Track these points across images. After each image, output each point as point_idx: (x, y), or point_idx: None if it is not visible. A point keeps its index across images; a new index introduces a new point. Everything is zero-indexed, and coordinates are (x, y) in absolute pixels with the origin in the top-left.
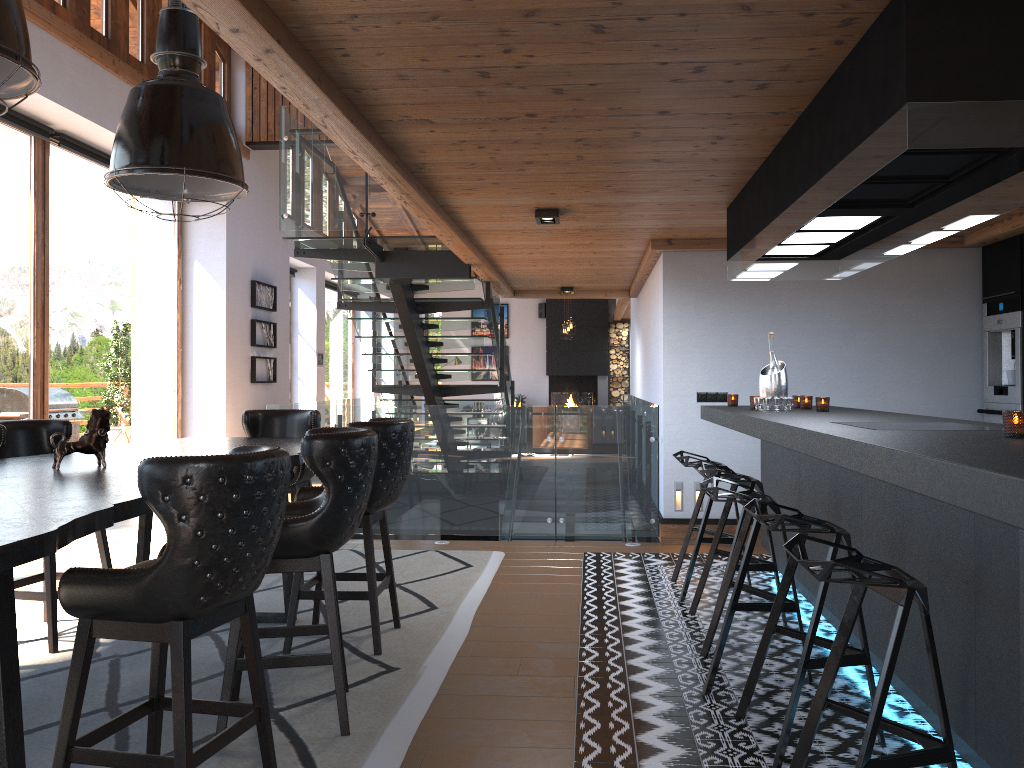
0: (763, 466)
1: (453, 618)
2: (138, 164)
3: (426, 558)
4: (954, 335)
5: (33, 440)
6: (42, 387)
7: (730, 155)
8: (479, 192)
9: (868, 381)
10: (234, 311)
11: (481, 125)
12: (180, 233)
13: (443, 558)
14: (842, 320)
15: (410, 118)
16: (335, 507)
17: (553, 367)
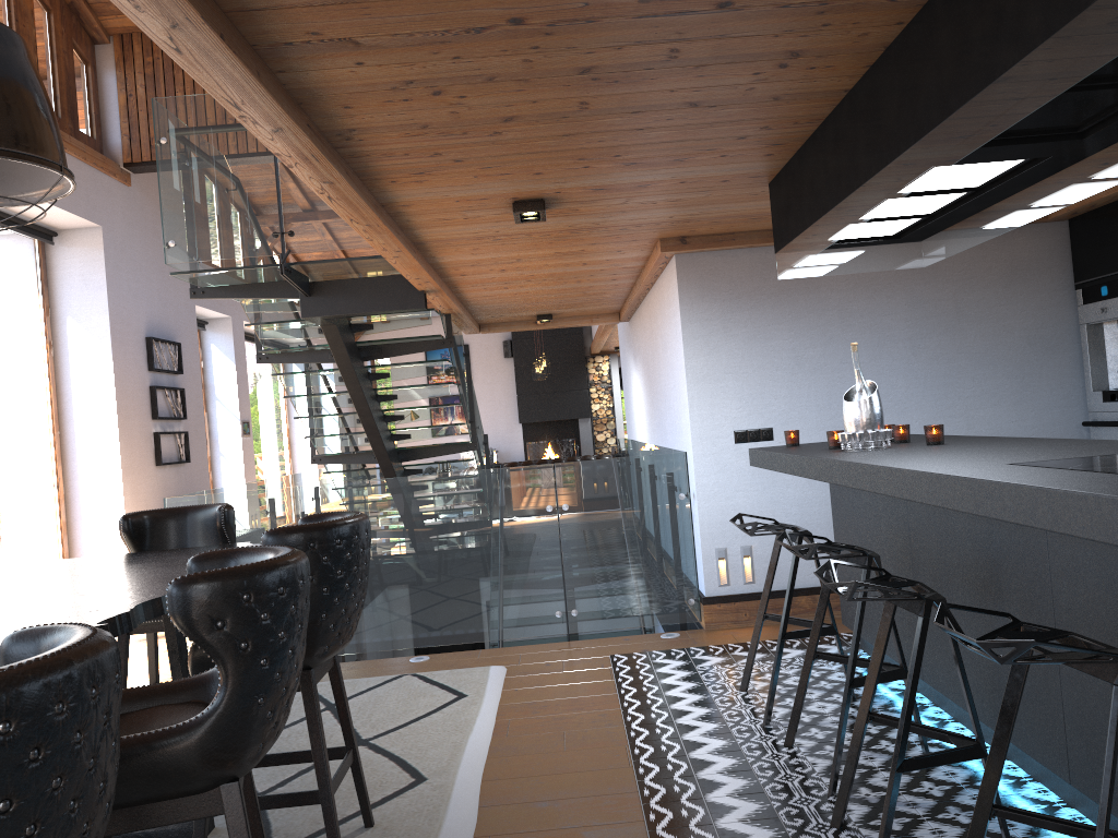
0: (837, 521)
1: (451, 796)
2: None
3: (401, 689)
4: (1044, 332)
5: None
6: None
7: (800, 88)
8: (435, 177)
9: (945, 398)
10: (125, 377)
11: (437, 47)
12: (45, 283)
13: (424, 686)
14: (907, 324)
15: (322, 37)
16: (240, 700)
17: (526, 413)
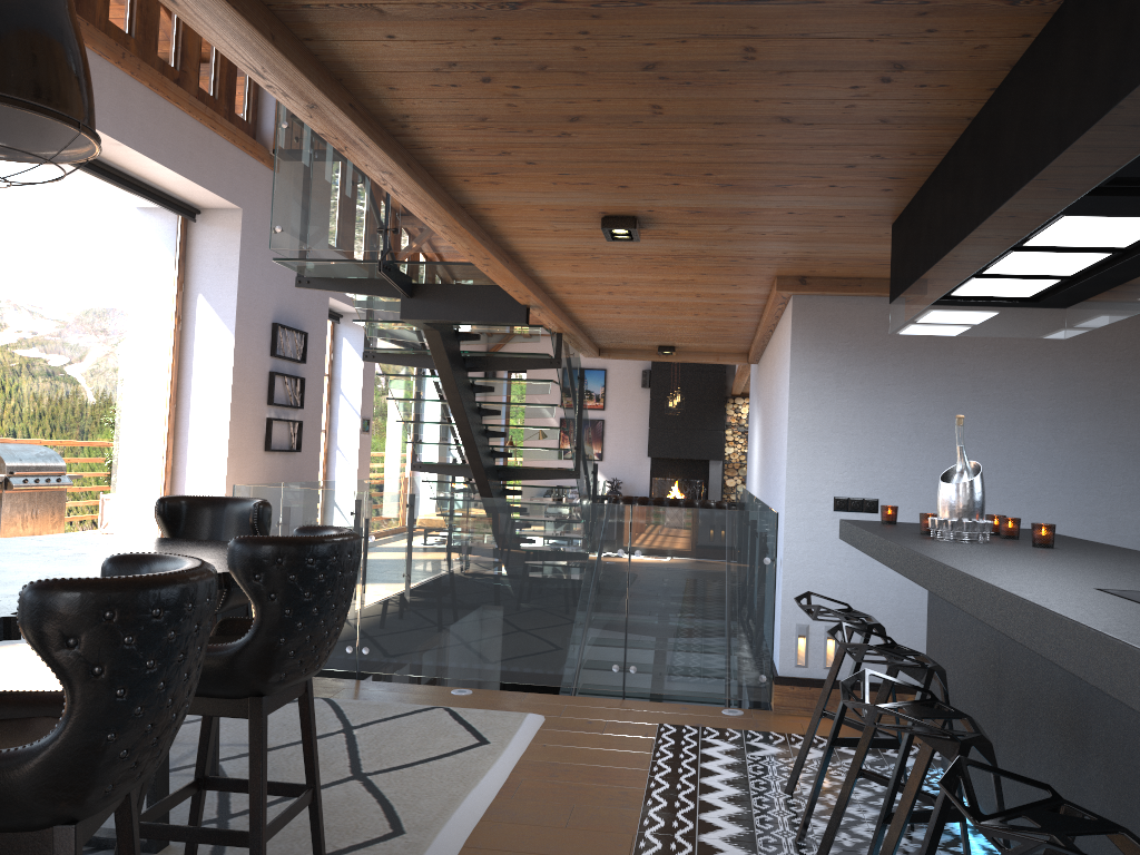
0: (932, 616)
1: None
2: None
3: (426, 722)
4: None
5: None
6: None
7: (912, 111)
8: (510, 180)
9: (1087, 493)
10: (245, 360)
11: (472, 23)
12: (182, 259)
13: (451, 724)
14: (1051, 403)
15: (340, 1)
16: (83, 733)
17: (656, 447)
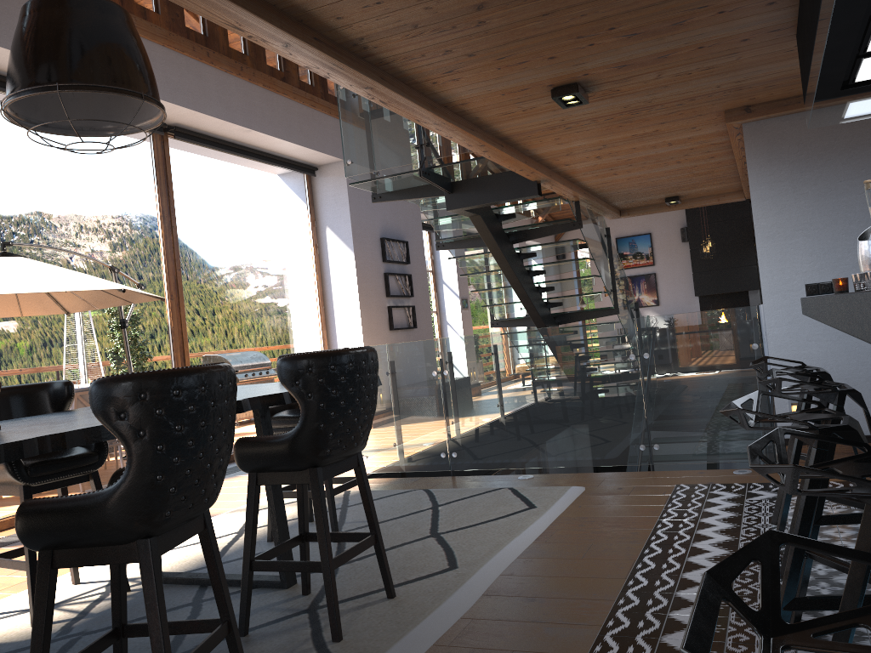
0: None
1: (464, 583)
2: (16, 90)
3: (492, 498)
4: None
5: (38, 403)
6: (182, 351)
7: None
8: (465, 74)
9: None
10: (364, 267)
11: None
12: (311, 204)
13: (510, 497)
14: None
15: None
16: (139, 475)
17: (701, 287)
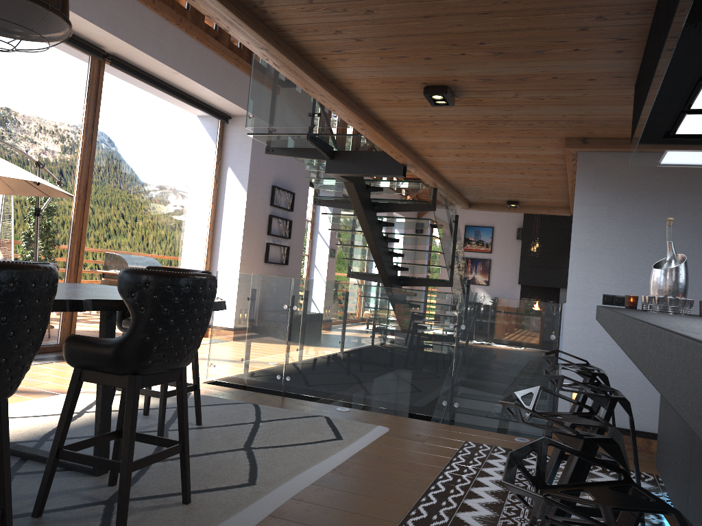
0: None
1: (256, 501)
2: None
3: (308, 423)
4: None
5: None
6: (79, 245)
7: None
8: (352, 57)
9: None
10: (253, 206)
11: None
12: (220, 145)
13: (324, 426)
14: None
15: None
16: None
17: (524, 278)
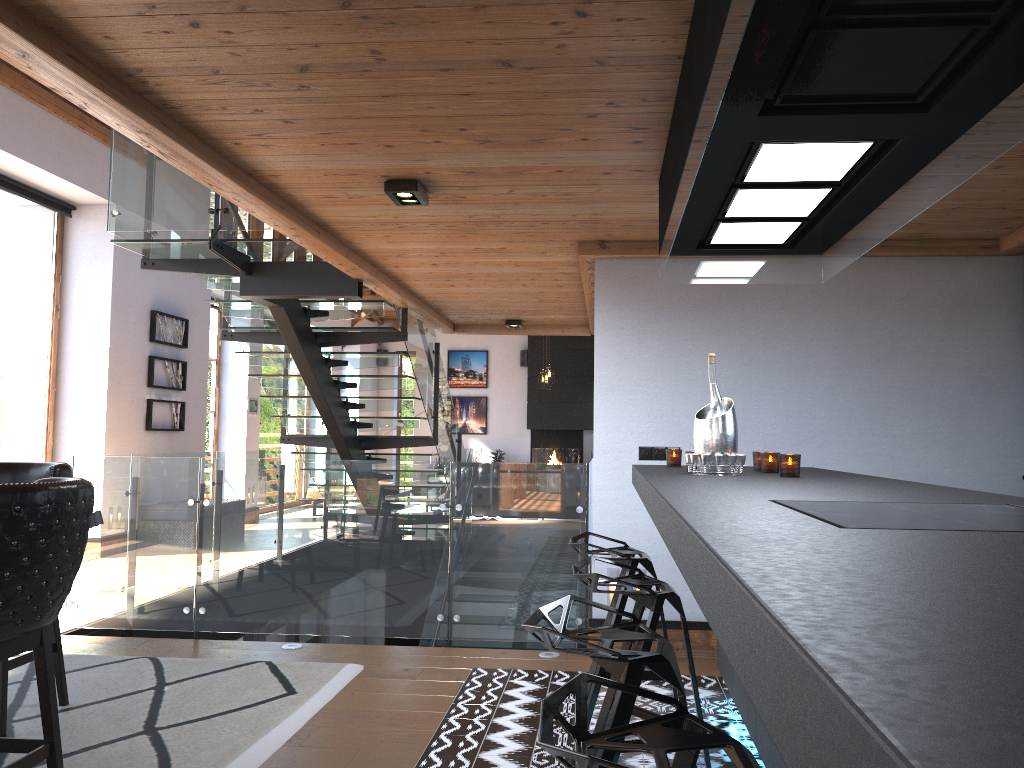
0: None
1: None
2: None
3: (242, 676)
4: (988, 373)
5: None
6: None
7: (622, 50)
8: (279, 142)
9: (871, 434)
10: (123, 345)
11: None
12: (59, 252)
13: (266, 677)
14: (835, 351)
15: None
16: None
17: (534, 420)
